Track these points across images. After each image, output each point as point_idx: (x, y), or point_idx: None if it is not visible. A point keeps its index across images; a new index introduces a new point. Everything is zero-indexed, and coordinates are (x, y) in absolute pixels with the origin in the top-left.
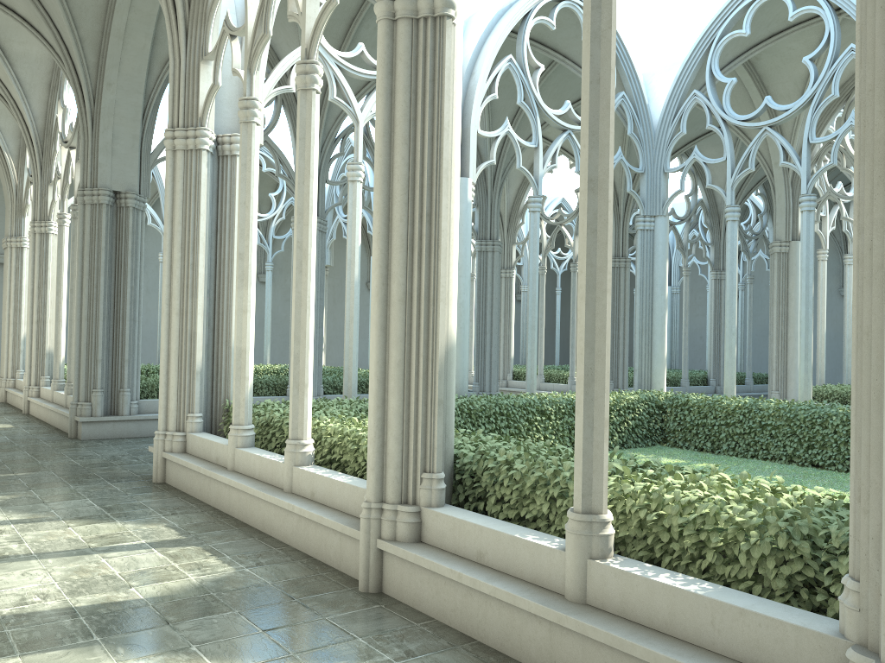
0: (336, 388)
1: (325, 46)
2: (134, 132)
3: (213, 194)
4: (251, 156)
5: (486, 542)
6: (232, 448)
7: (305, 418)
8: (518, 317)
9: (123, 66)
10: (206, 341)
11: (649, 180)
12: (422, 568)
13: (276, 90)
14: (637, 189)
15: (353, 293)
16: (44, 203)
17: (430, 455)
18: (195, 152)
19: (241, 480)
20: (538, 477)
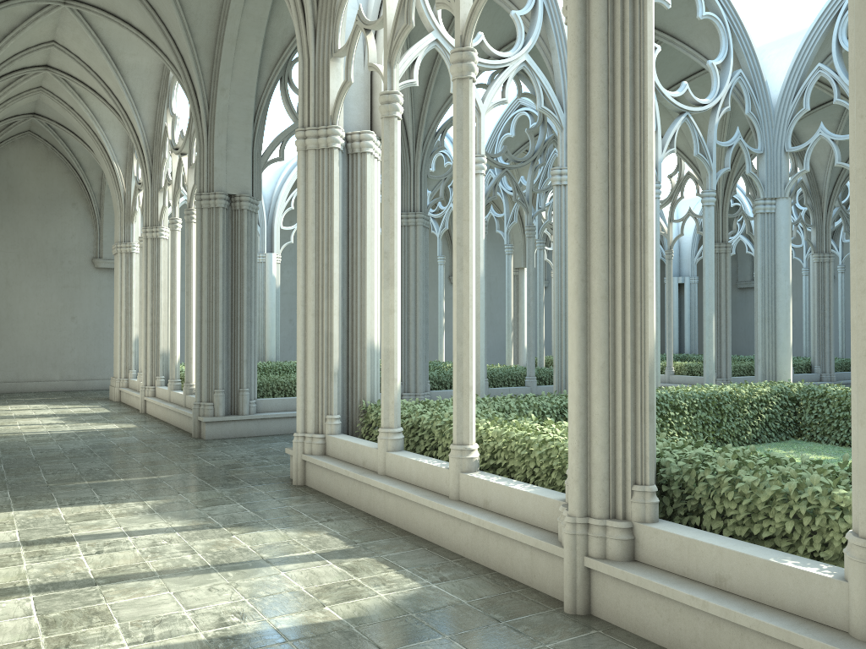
0: (441, 384)
1: (446, 37)
2: (246, 135)
3: (343, 193)
4: (393, 152)
5: (728, 565)
6: (382, 452)
7: (470, 422)
8: None
9: (235, 70)
10: (341, 341)
11: (769, 161)
12: (646, 591)
13: (400, 84)
14: (736, 172)
15: (478, 288)
16: (155, 209)
17: (641, 465)
18: (327, 151)
19: (399, 486)
20: (775, 491)
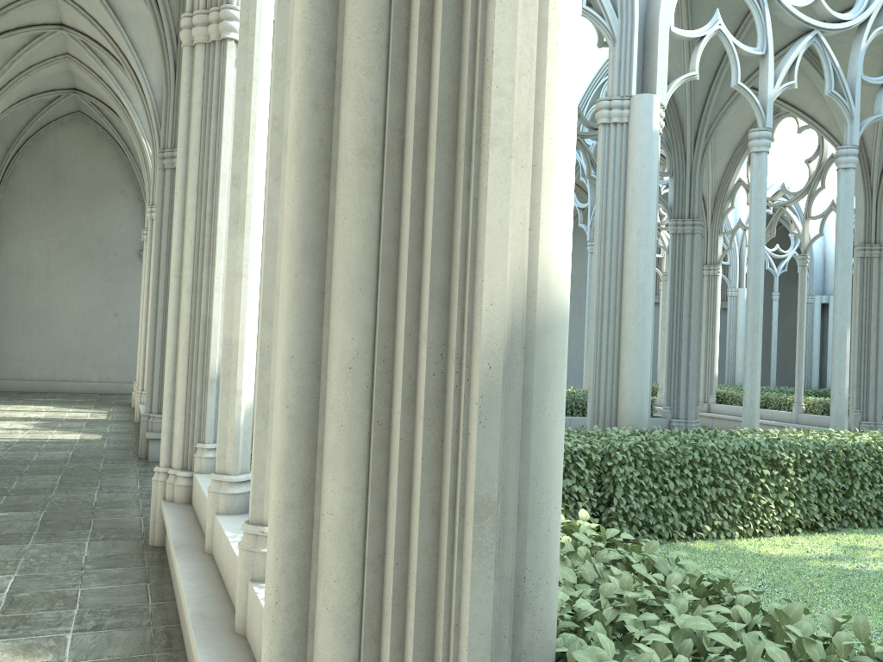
0: None
1: None
2: None
3: None
4: (255, 9)
5: None
6: (210, 514)
7: None
8: (722, 328)
9: None
10: None
11: None
12: None
13: None
14: None
15: None
16: None
17: None
18: (219, 45)
19: (194, 583)
20: None
